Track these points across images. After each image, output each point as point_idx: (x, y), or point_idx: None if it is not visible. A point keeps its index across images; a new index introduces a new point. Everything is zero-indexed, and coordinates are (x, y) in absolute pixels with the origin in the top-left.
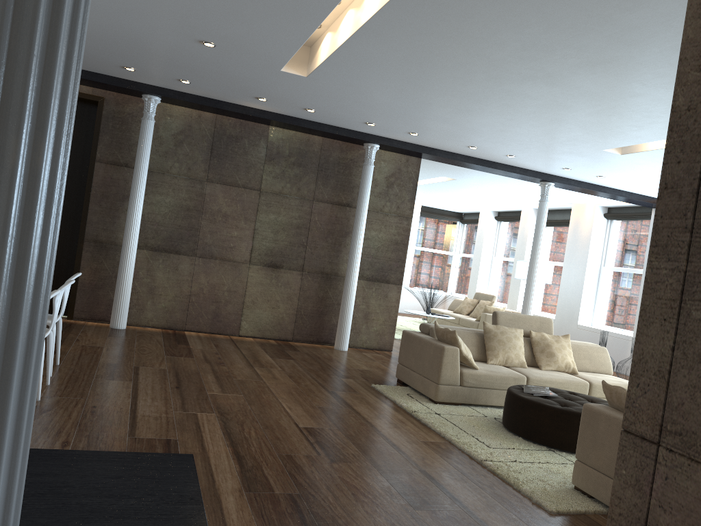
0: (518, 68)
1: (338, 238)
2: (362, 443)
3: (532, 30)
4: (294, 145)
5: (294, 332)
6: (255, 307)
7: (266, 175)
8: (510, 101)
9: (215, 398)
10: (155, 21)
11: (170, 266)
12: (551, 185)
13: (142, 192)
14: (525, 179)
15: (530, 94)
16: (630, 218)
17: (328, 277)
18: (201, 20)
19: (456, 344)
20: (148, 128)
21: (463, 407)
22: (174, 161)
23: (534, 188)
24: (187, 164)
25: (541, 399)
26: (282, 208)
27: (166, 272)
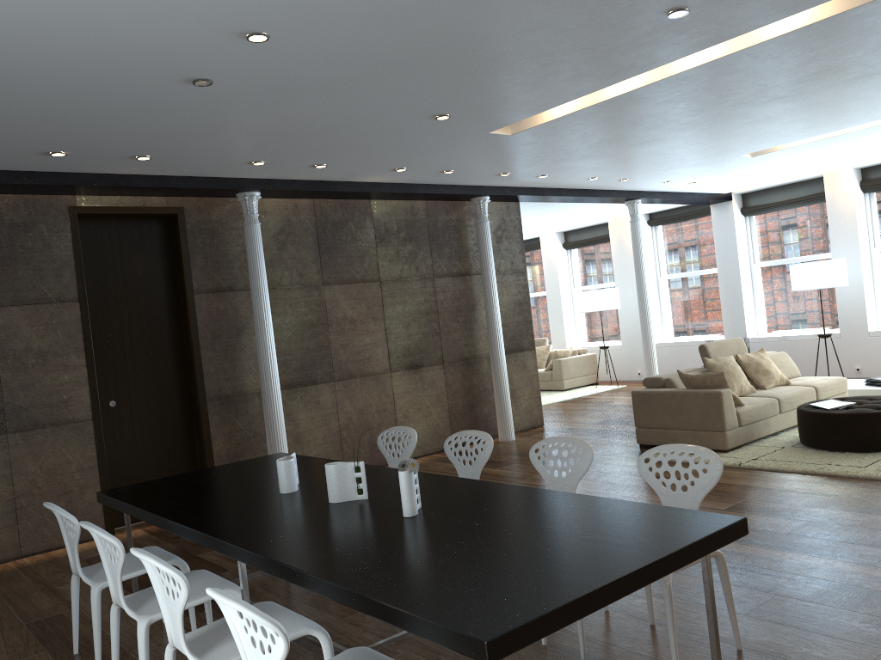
0: (779, 91)
1: (467, 314)
2: (795, 501)
3: (852, 55)
4: (400, 217)
5: None
6: (408, 422)
7: (382, 260)
8: (718, 124)
9: None
10: (411, 101)
11: (310, 401)
12: (639, 202)
13: (271, 318)
14: (612, 202)
15: (752, 113)
16: (681, 219)
17: (468, 362)
18: (481, 92)
19: (725, 386)
20: (258, 234)
21: (747, 447)
22: (283, 270)
23: (595, 209)
24: (297, 268)
25: (858, 409)
26: (406, 295)
27: (308, 410)
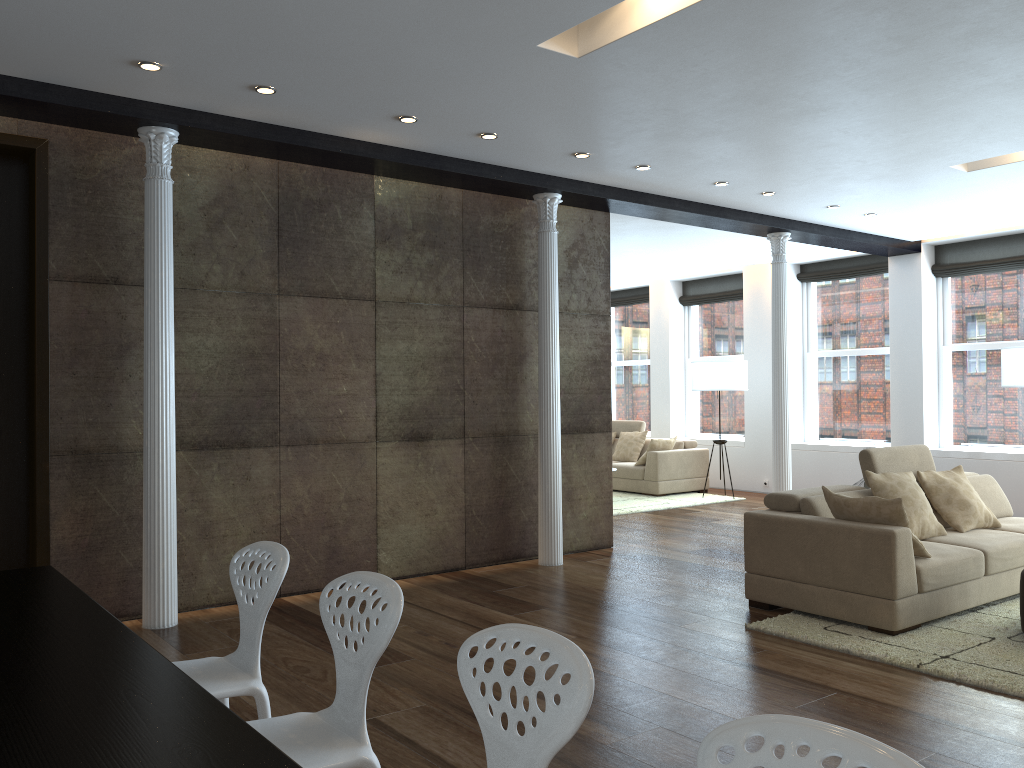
0: None
1: (510, 367)
2: None
3: None
4: (418, 209)
5: (466, 551)
6: (397, 522)
7: (381, 270)
8: (931, 84)
9: (646, 756)
10: None
11: (234, 474)
12: (788, 236)
13: (172, 333)
14: (749, 232)
15: (995, 64)
16: (845, 275)
17: (504, 439)
18: None
19: (902, 522)
20: (166, 197)
21: (930, 629)
22: (212, 262)
23: (725, 246)
24: (238, 264)
25: None
26: (416, 328)
27: (229, 488)
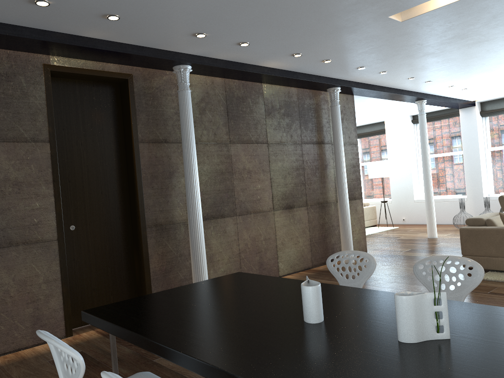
0: None
1: (322, 171)
2: None
3: None
4: (281, 98)
5: (312, 259)
6: (284, 248)
7: (269, 128)
8: None
9: None
10: None
11: (219, 230)
12: (426, 101)
13: (197, 164)
14: (408, 101)
15: None
16: (436, 119)
17: (322, 205)
18: None
19: None
20: (189, 99)
21: None
22: (202, 129)
23: (386, 108)
24: (212, 129)
25: None
26: (284, 155)
27: (218, 237)
